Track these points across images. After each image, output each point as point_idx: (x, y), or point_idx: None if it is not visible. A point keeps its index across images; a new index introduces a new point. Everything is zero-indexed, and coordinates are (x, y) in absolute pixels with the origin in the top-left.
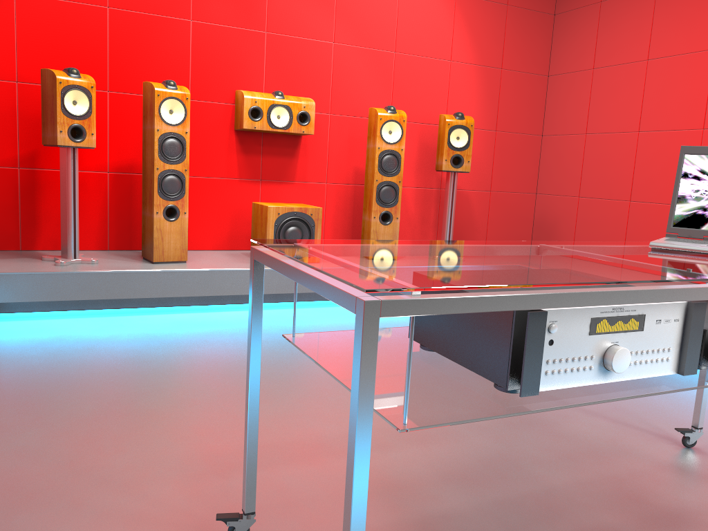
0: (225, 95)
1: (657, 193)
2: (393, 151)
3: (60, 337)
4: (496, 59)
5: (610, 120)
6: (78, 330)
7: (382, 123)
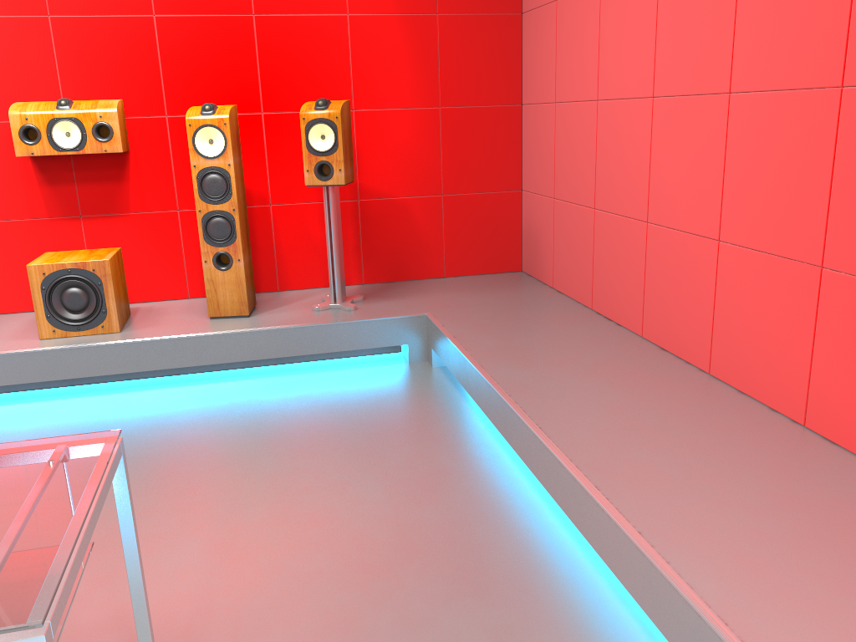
0: (7, 111)
1: (616, 198)
2: (216, 169)
3: None
4: (425, 1)
5: (574, 82)
6: None
7: (194, 130)
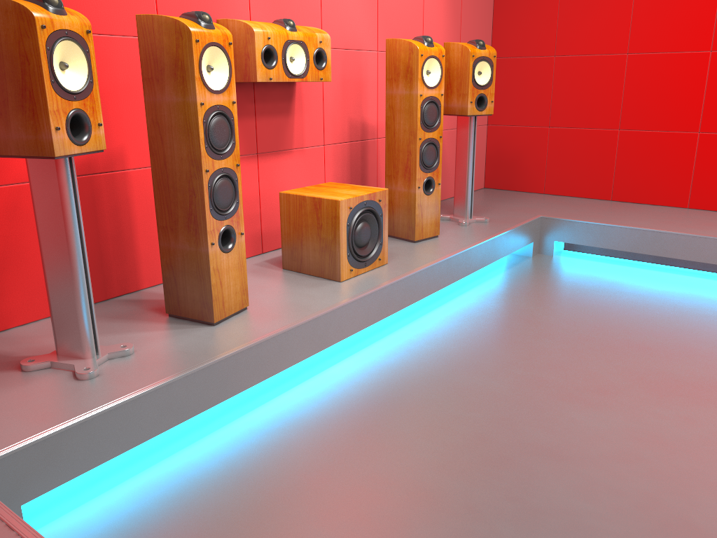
0: None
1: (654, 120)
2: (433, 98)
3: (220, 525)
4: None
5: (588, 41)
6: (215, 493)
7: (423, 61)
